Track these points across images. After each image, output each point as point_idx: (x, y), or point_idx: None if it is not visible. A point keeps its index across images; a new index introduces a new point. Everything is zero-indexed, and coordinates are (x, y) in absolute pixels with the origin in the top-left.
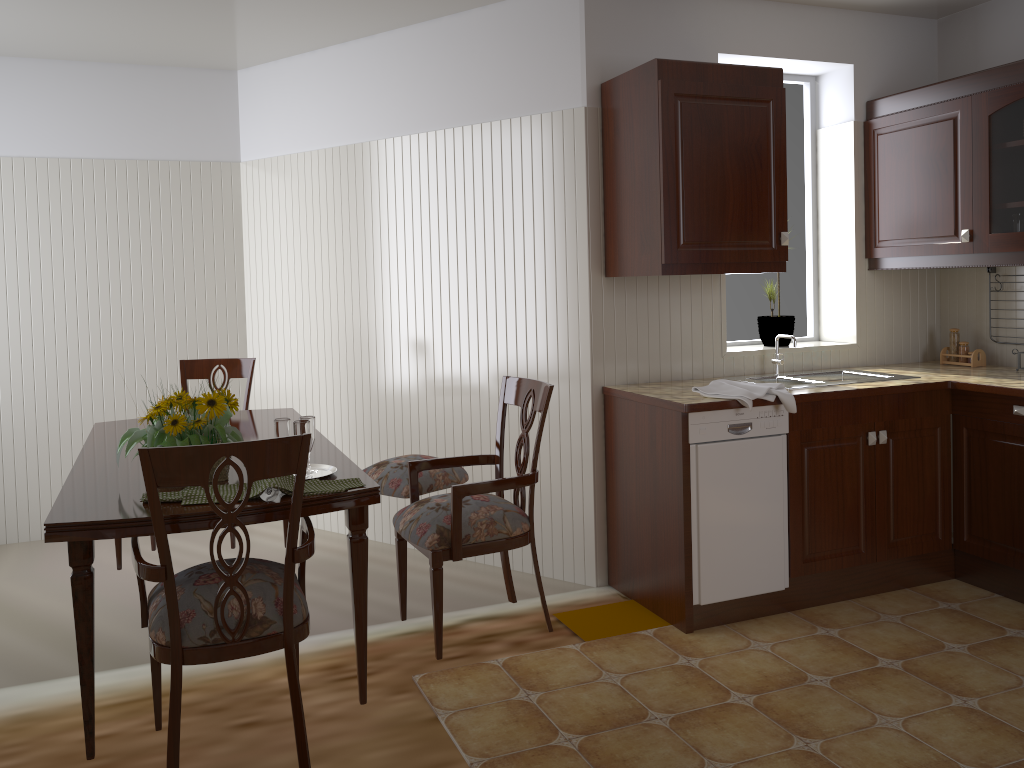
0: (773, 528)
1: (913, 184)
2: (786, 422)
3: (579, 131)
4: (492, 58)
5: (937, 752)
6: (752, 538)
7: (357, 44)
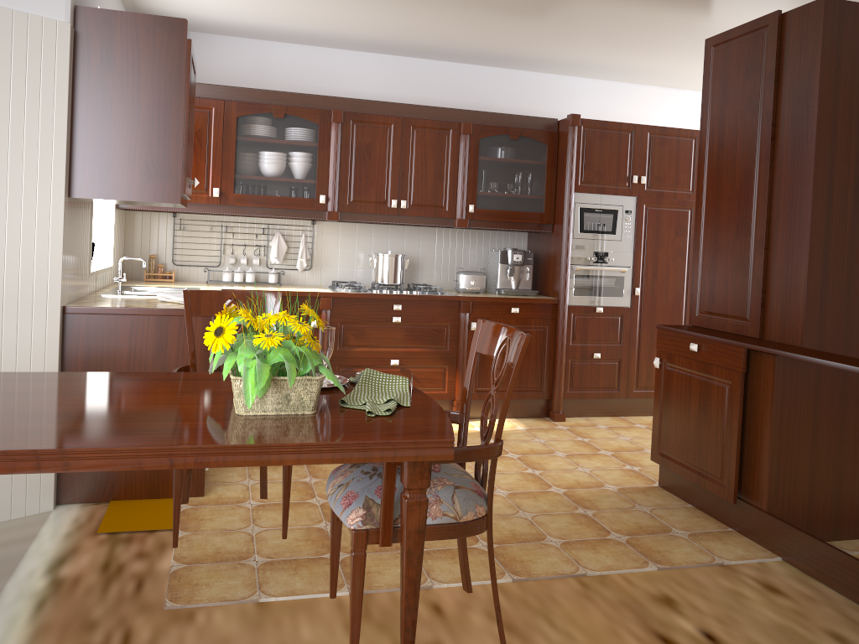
0: None
1: None
2: None
3: (63, 46)
4: None
5: None
6: None
7: None
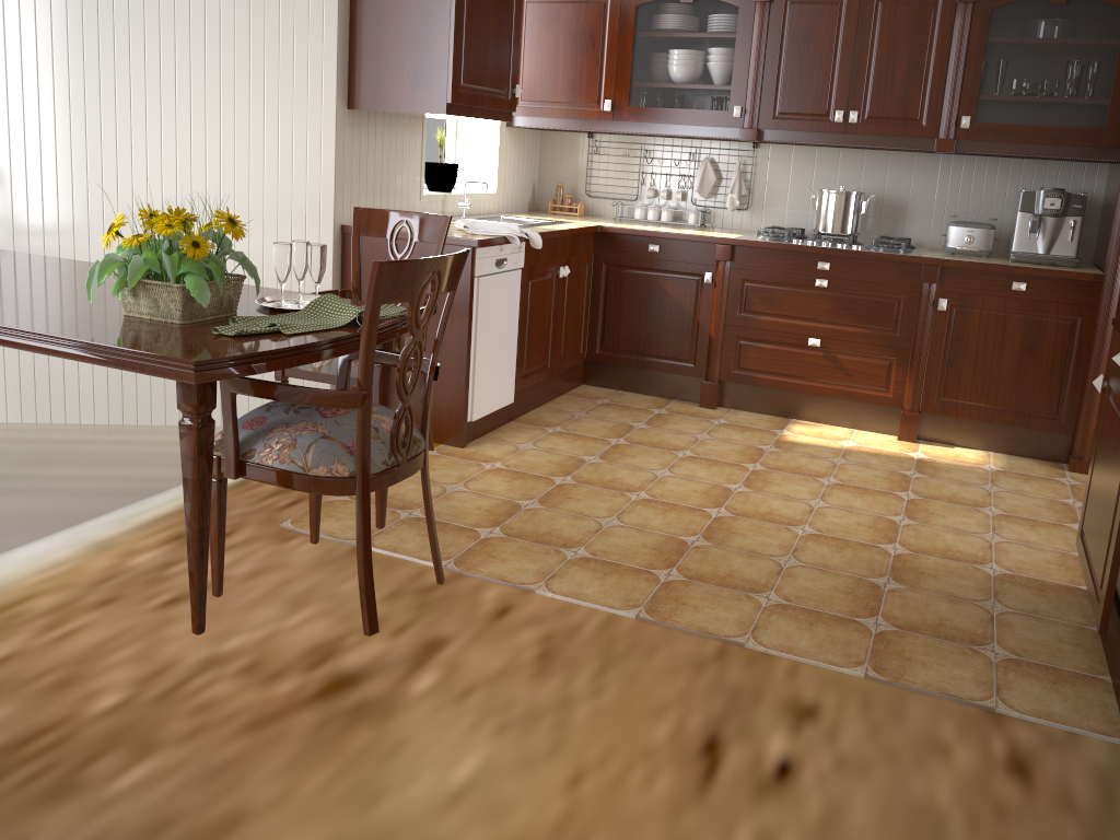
0: (512, 350)
1: (560, 54)
2: (523, 258)
3: None
4: None
5: (706, 482)
6: (501, 360)
7: None
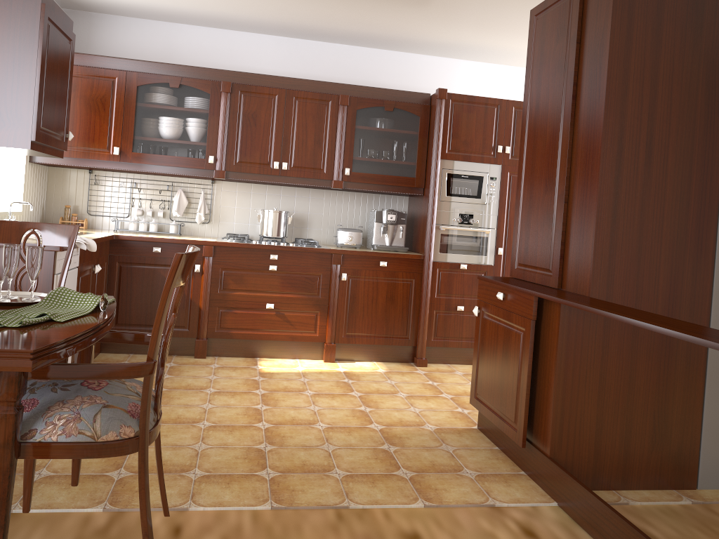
0: None
1: (77, 112)
2: (79, 259)
3: None
4: None
5: (240, 407)
6: None
7: None
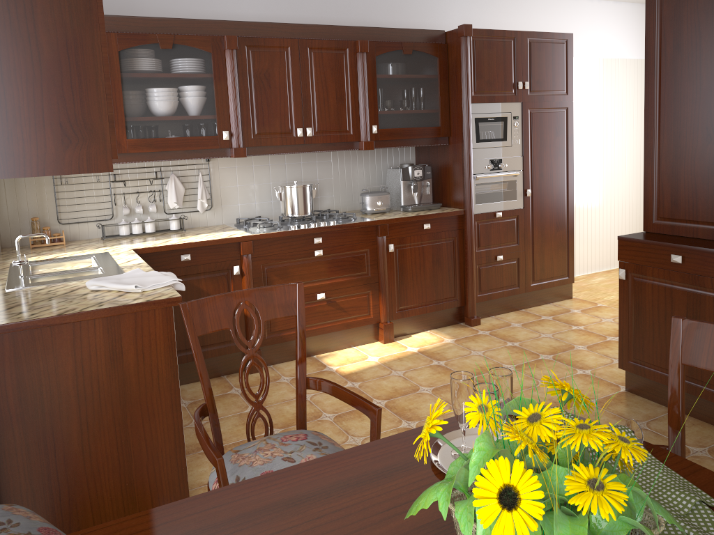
0: None
1: None
2: None
3: None
4: None
5: (388, 431)
6: None
7: None
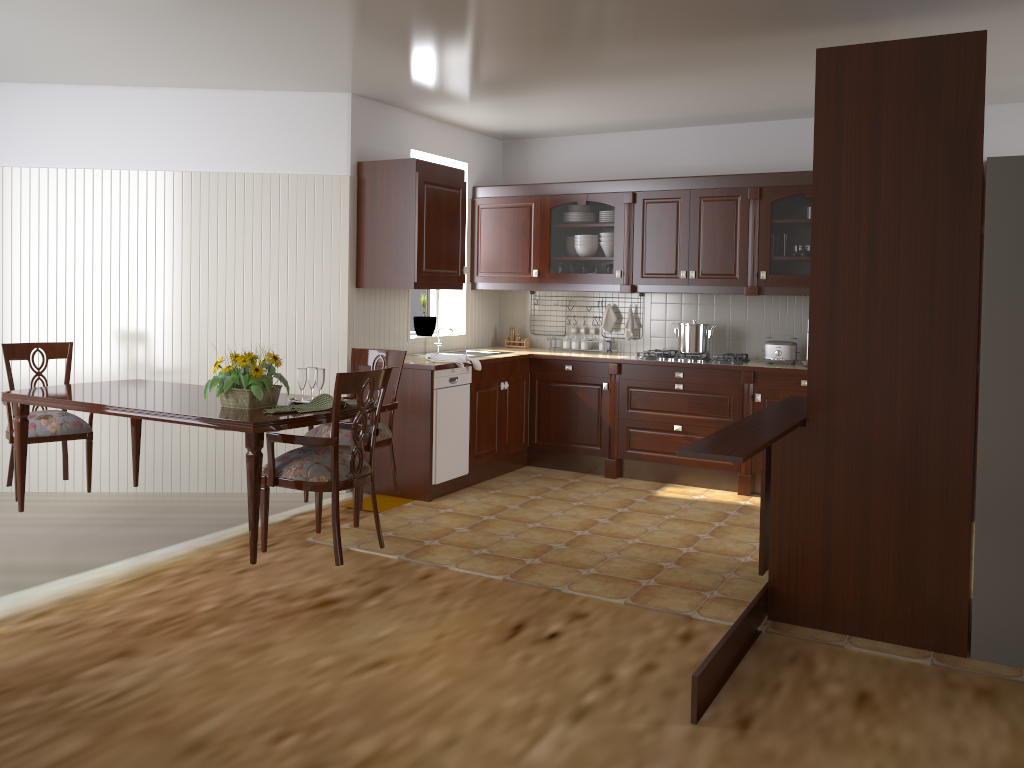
0: (464, 438)
1: (504, 241)
2: (471, 376)
3: (345, 191)
4: (273, 129)
5: (584, 518)
6: (456, 444)
7: (136, 90)
